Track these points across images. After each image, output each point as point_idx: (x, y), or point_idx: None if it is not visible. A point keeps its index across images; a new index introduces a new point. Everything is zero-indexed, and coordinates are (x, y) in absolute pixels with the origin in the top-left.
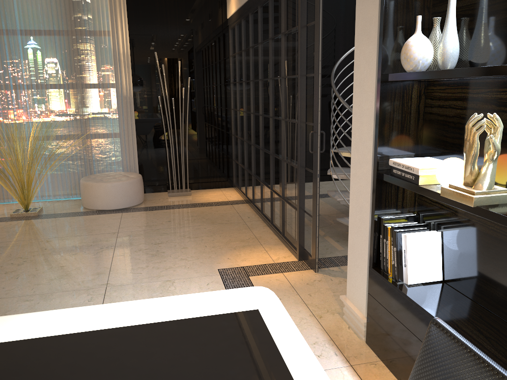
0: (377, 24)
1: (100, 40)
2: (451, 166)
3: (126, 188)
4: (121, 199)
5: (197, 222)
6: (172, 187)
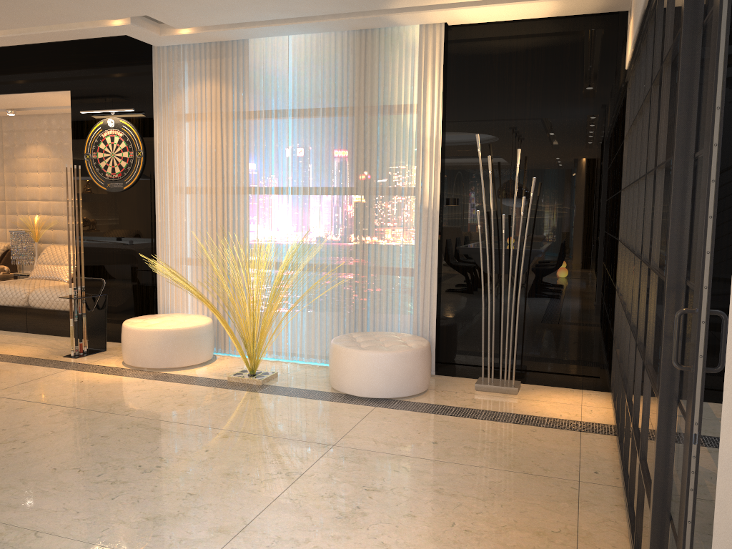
0: None
1: (398, 118)
2: None
3: (391, 365)
4: (380, 382)
5: (481, 459)
6: (491, 372)
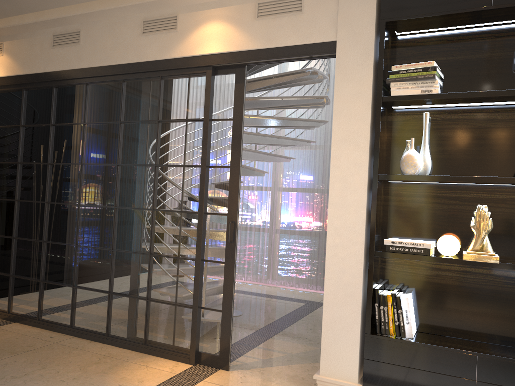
0: (369, 137)
1: None
2: (455, 240)
3: None
4: None
5: None
6: None
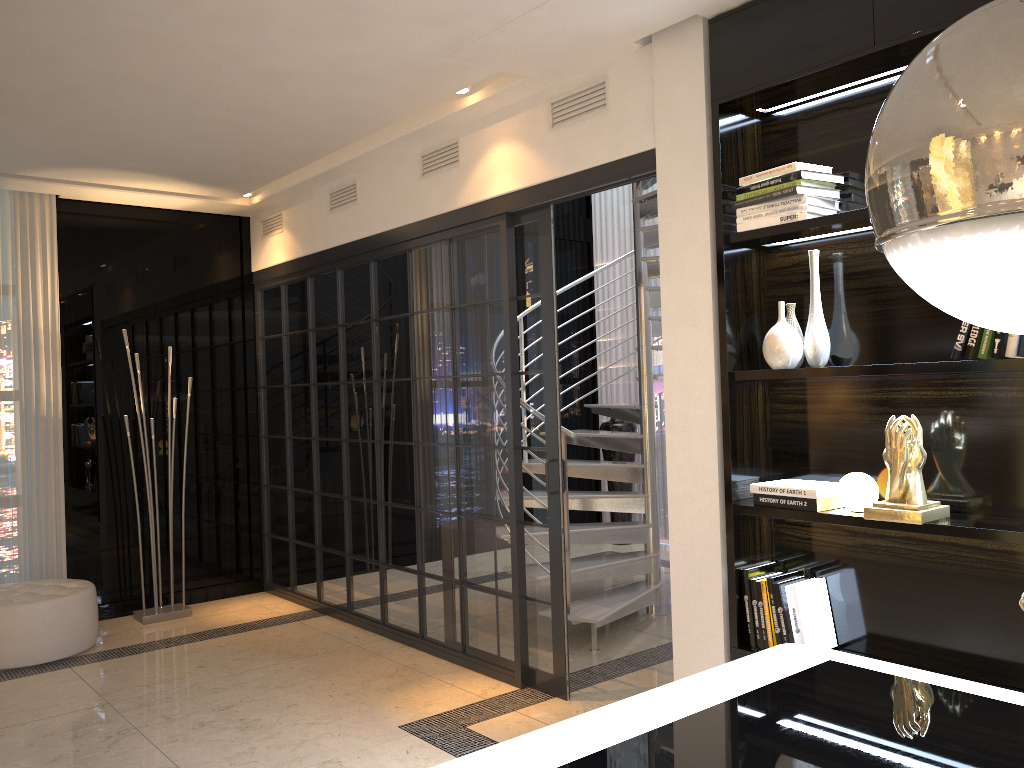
0: (711, 308)
1: None
2: (861, 481)
3: (74, 612)
4: (63, 638)
5: (264, 660)
6: (139, 604)
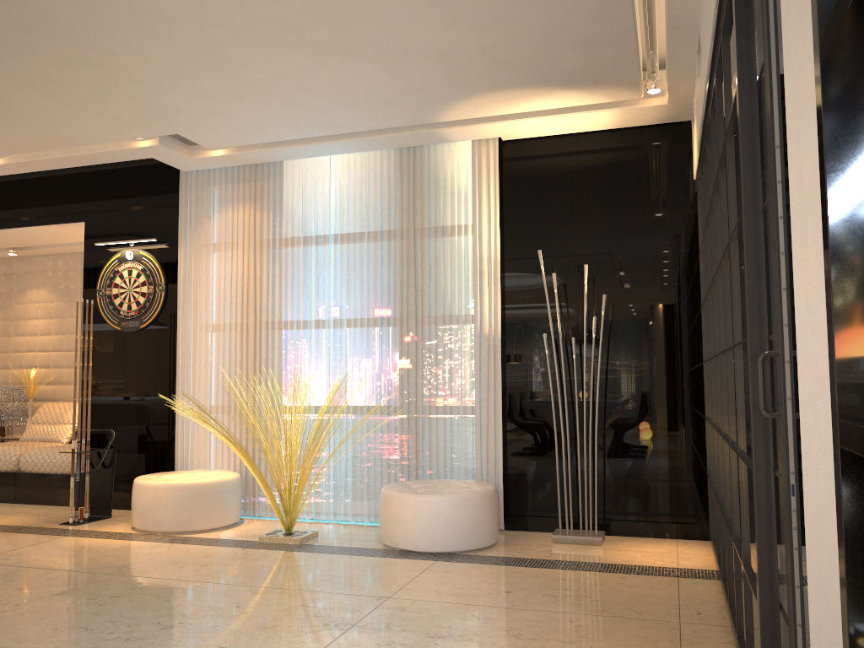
0: None
1: (452, 239)
2: None
3: (453, 511)
4: (441, 532)
5: (564, 605)
6: (570, 523)
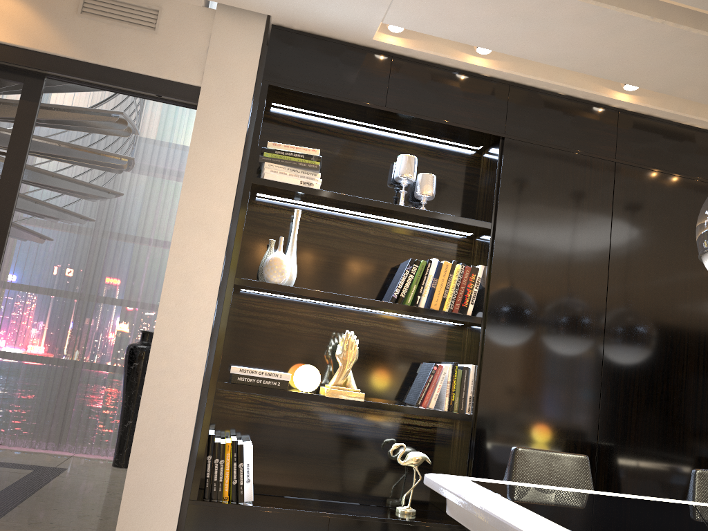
0: (229, 225)
1: None
2: (317, 371)
3: None
4: None
5: None
6: None
